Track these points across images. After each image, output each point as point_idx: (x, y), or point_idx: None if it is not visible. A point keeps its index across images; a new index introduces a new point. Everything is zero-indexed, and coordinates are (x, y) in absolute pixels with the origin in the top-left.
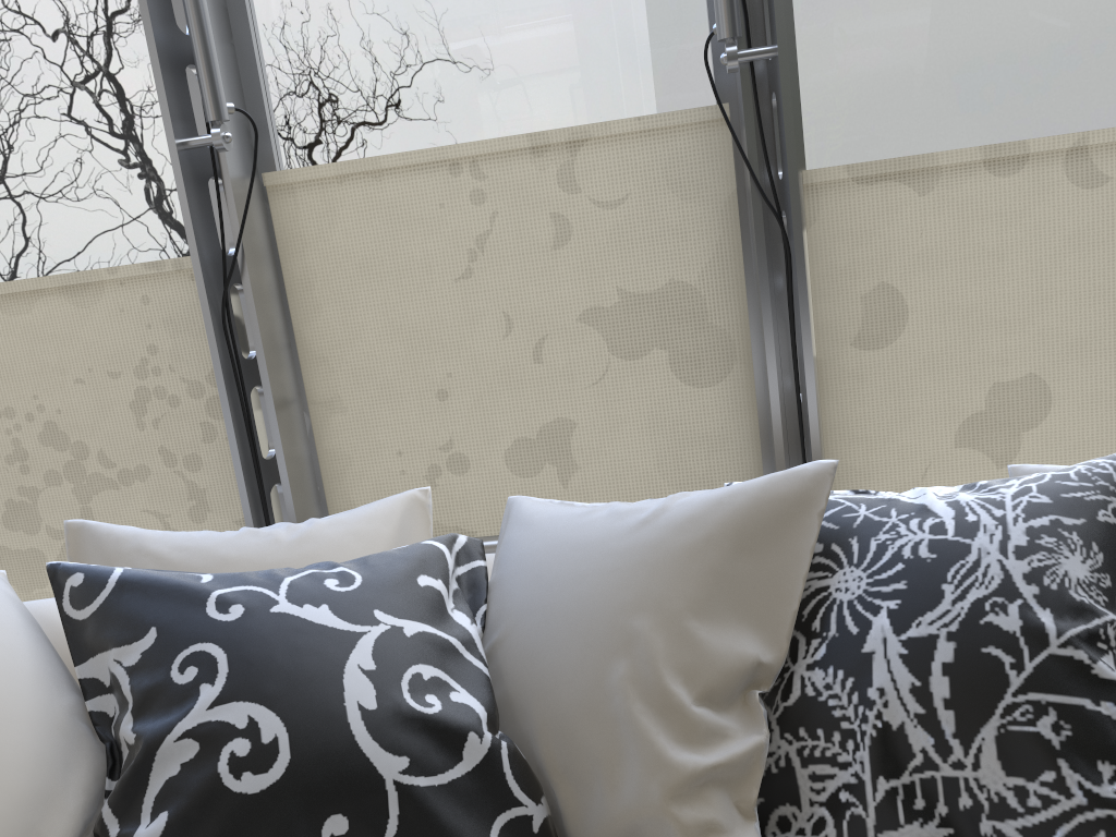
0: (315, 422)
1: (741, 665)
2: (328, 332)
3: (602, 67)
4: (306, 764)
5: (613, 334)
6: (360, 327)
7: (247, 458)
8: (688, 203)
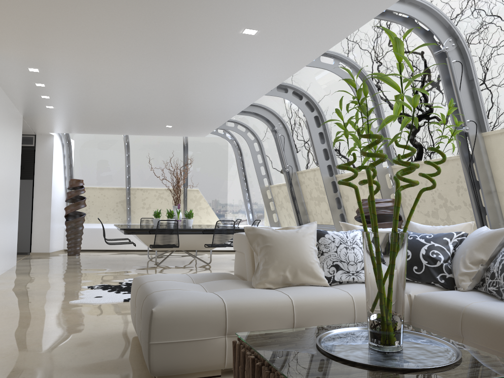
0: (499, 197)
1: (478, 259)
2: (500, 174)
3: None
4: (412, 259)
5: None
6: None
7: (476, 206)
8: None
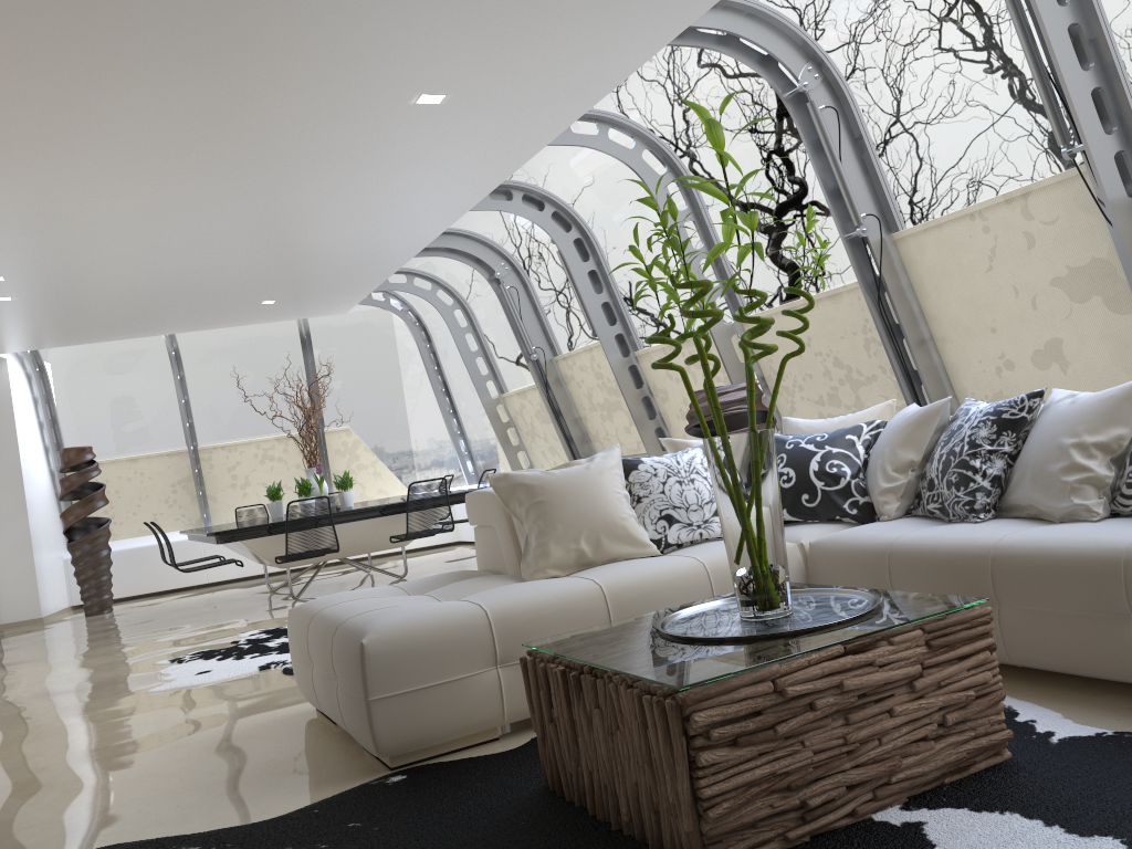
0: (939, 349)
1: (906, 461)
2: (934, 305)
3: (1035, 148)
4: (798, 482)
5: (1068, 290)
6: (947, 301)
7: (902, 372)
8: (1090, 215)
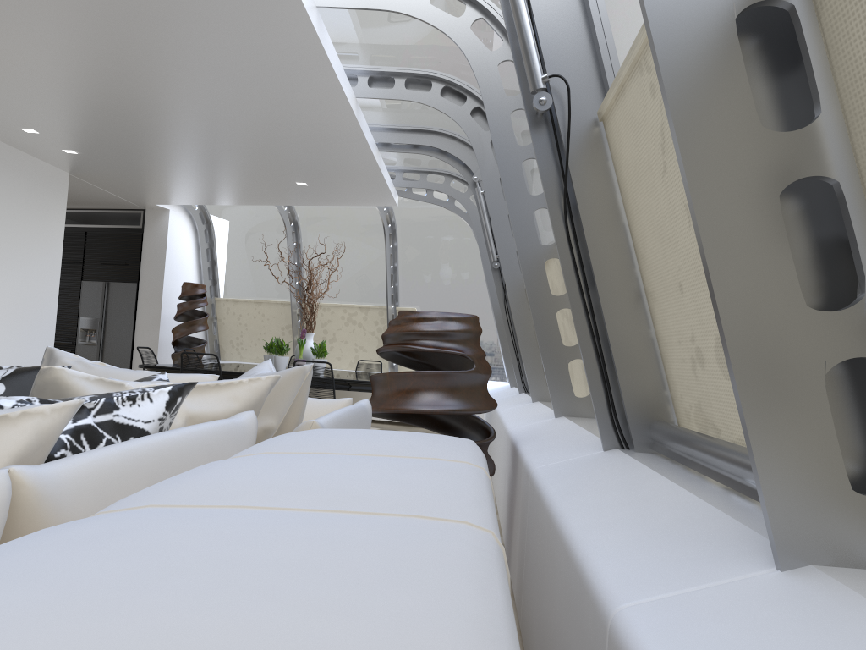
0: (650, 310)
1: None
2: (638, 234)
3: None
4: None
5: None
6: (644, 227)
7: (590, 336)
8: None
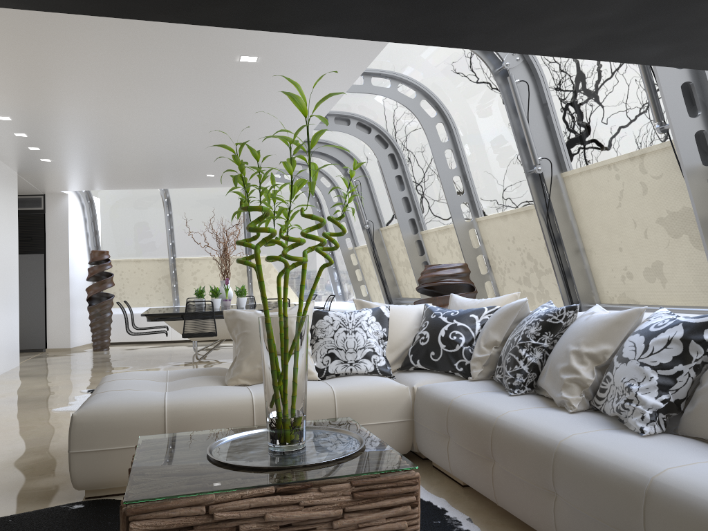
0: (587, 257)
1: (492, 340)
2: (585, 226)
3: (651, 122)
4: (430, 342)
5: (667, 228)
6: (593, 224)
7: (559, 270)
8: (682, 175)
